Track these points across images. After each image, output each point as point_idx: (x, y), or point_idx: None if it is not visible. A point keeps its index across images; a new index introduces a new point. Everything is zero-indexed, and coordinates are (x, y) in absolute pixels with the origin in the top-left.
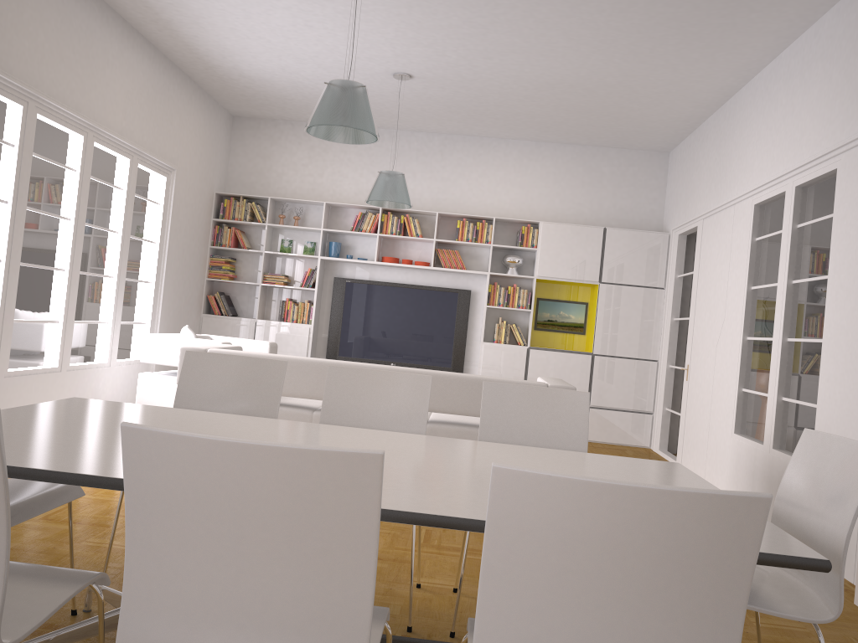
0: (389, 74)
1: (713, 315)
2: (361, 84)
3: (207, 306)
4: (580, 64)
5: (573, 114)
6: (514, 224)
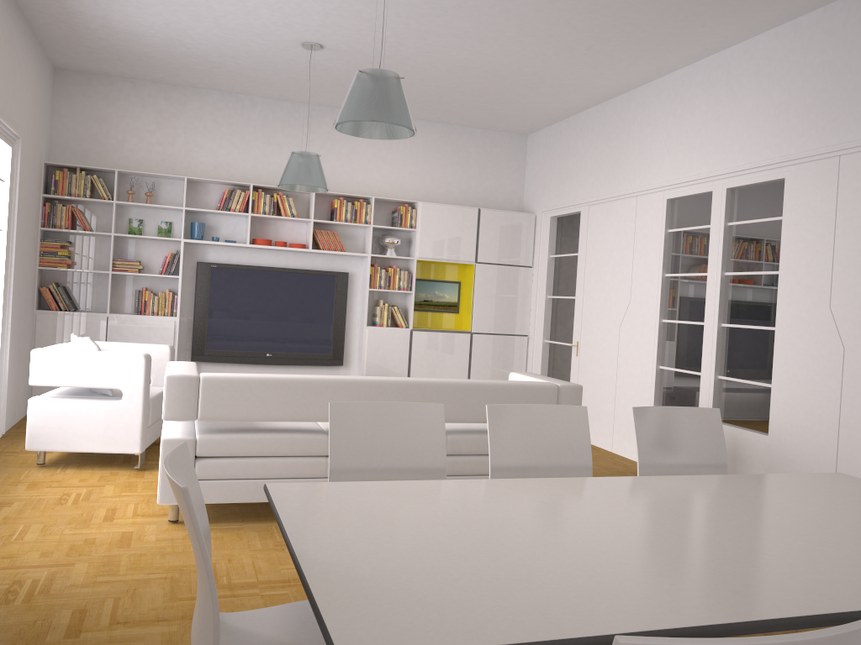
0: (297, 43)
1: (612, 297)
2: (400, 76)
3: (38, 300)
4: (511, 53)
5: (465, 96)
6: (388, 203)
